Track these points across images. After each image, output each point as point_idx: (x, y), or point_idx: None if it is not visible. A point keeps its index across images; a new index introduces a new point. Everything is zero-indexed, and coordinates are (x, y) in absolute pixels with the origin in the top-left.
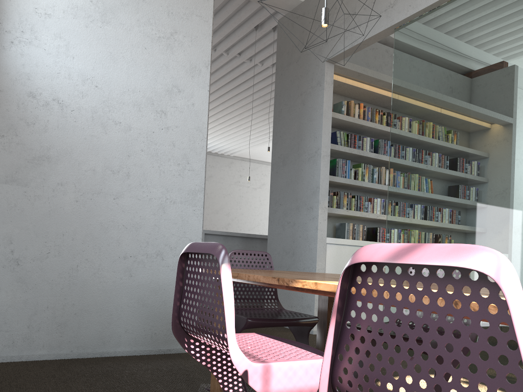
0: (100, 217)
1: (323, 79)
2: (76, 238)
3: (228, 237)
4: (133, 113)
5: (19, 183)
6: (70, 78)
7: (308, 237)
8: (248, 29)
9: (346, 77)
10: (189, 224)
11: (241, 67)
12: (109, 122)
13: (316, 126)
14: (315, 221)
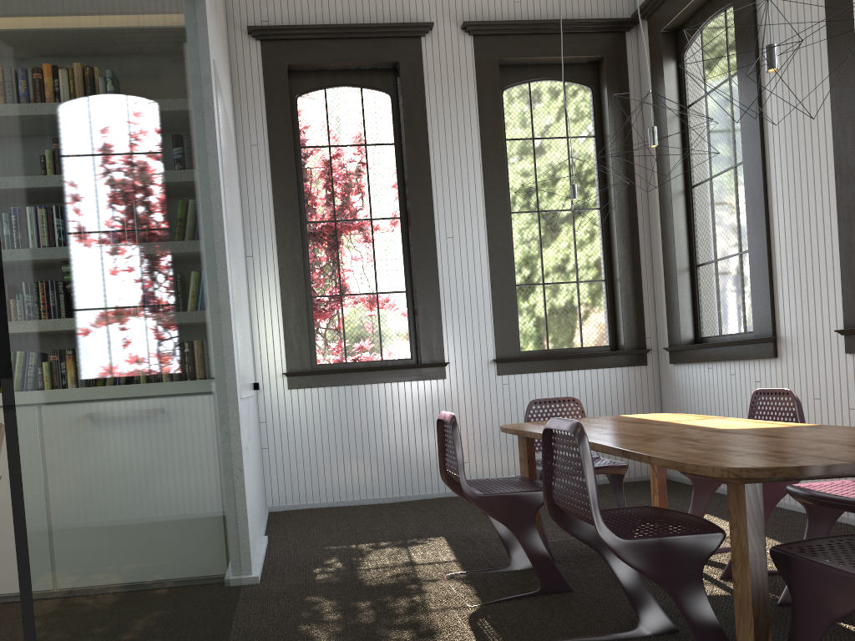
0: None
1: None
2: None
3: None
4: None
5: None
6: None
7: None
8: None
9: None
10: None
11: None
12: None
13: None
14: None
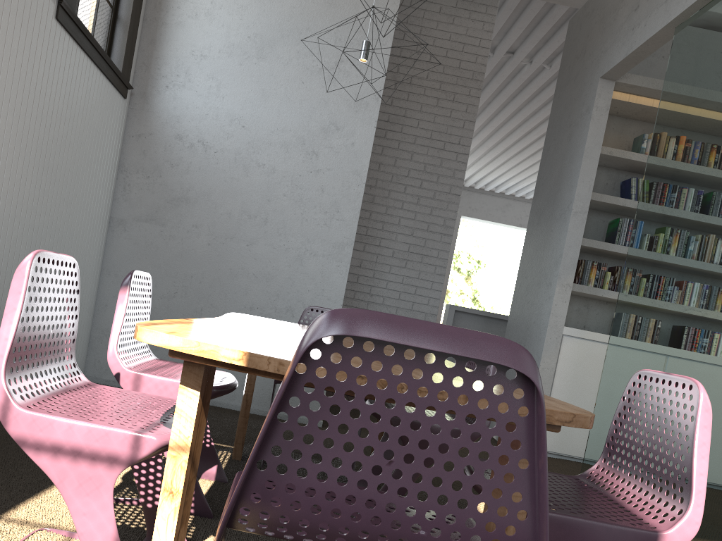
0: (230, 262)
1: (592, 104)
2: (204, 281)
3: (492, 319)
4: (279, 154)
5: (157, 222)
6: (218, 119)
7: (540, 323)
8: None
9: (655, 98)
10: (330, 281)
11: None
12: (252, 164)
13: (575, 170)
14: (550, 302)
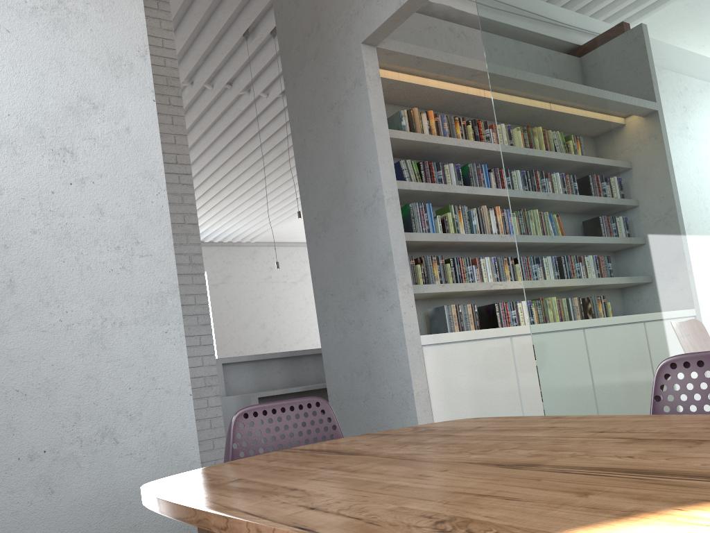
0: None
1: (362, 74)
2: None
3: (261, 362)
4: (2, 160)
5: None
6: None
7: (389, 340)
8: (235, 40)
9: (399, 72)
10: (161, 361)
11: (238, 104)
12: None
13: (367, 152)
14: (397, 311)
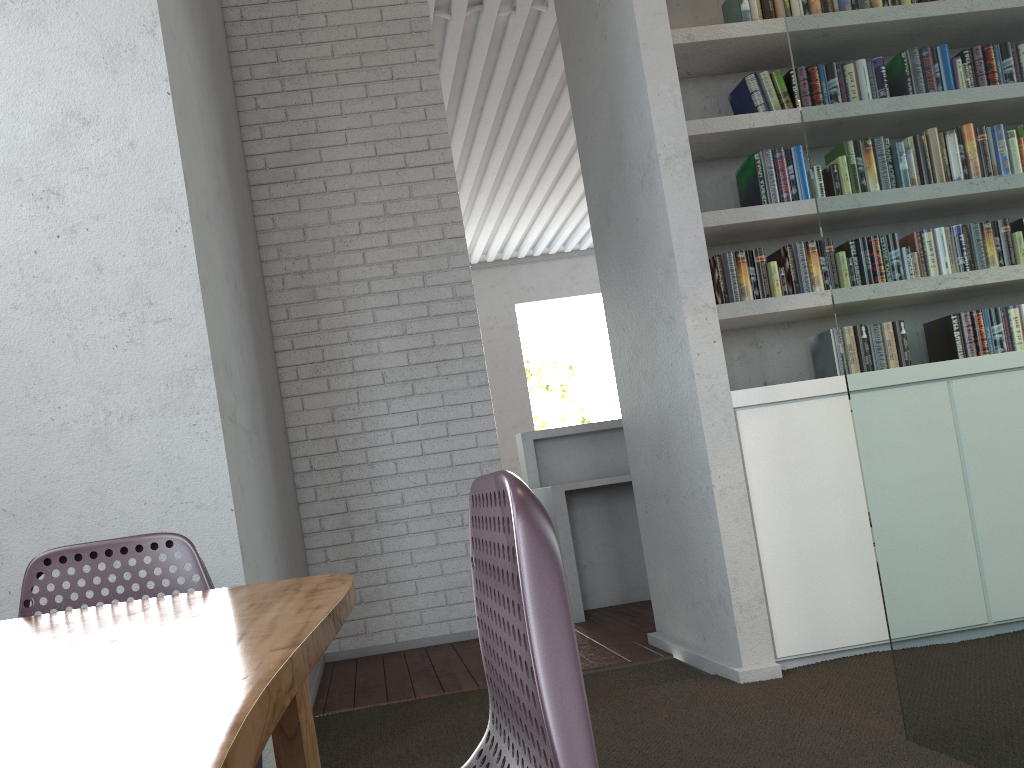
0: None
1: None
2: None
3: (602, 434)
4: None
5: None
6: None
7: (682, 402)
8: None
9: None
10: (188, 465)
11: None
12: None
13: (636, 82)
14: (686, 352)
